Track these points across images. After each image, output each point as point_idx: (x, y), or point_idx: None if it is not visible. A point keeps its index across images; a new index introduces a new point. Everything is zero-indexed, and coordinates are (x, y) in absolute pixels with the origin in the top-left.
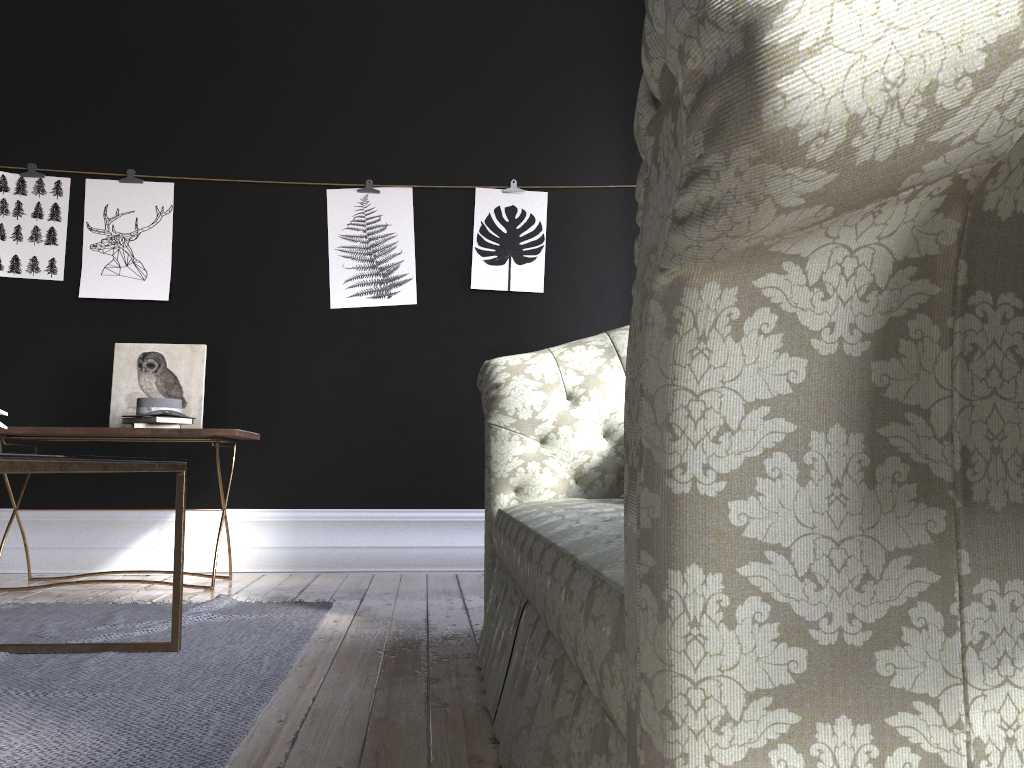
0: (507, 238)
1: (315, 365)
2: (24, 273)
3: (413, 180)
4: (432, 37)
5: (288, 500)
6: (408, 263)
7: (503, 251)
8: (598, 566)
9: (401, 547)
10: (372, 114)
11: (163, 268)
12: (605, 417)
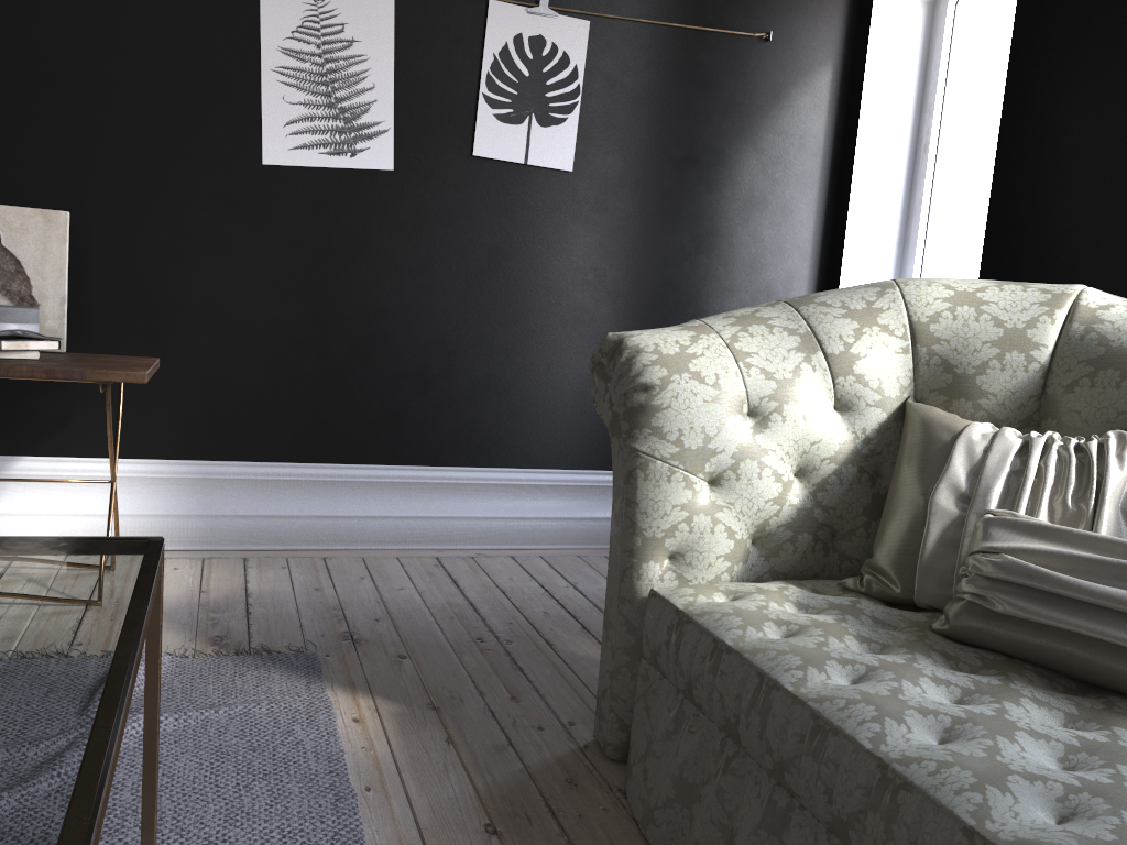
0: (529, 85)
1: (237, 250)
2: None
3: None
4: None
5: (194, 448)
6: (383, 106)
7: (522, 104)
8: None
9: (358, 517)
10: None
11: None
12: (803, 448)
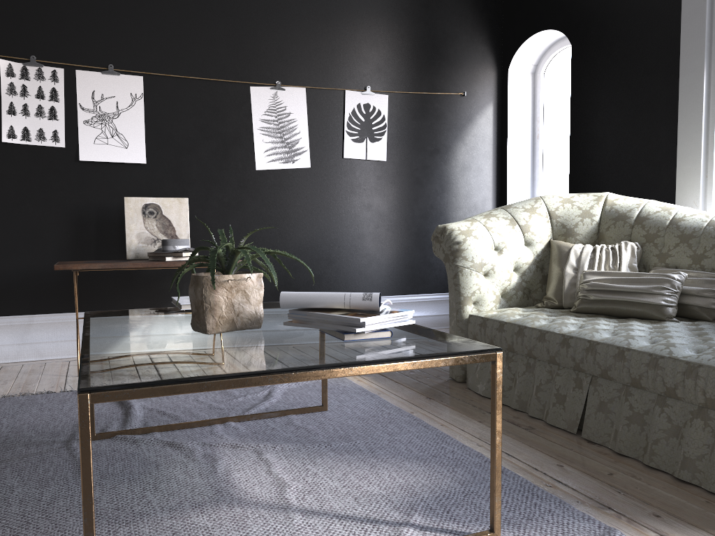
0: (365, 125)
1: (247, 208)
2: (33, 141)
3: (306, 83)
4: None
5: None
6: (304, 140)
7: (362, 133)
8: None
9: None
10: (278, 34)
11: (139, 139)
12: (515, 260)
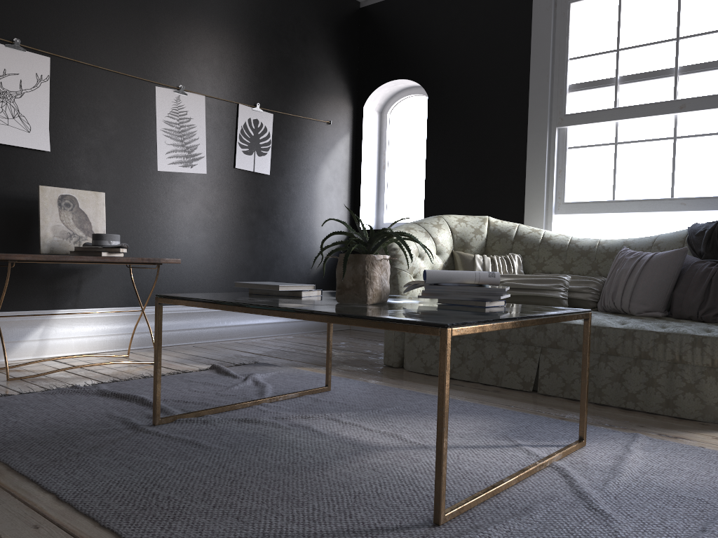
0: (254, 139)
1: (148, 209)
2: None
3: (205, 91)
4: None
5: (131, 301)
6: (202, 146)
7: (251, 146)
8: (689, 333)
9: (198, 328)
10: (183, 39)
11: (43, 125)
12: (432, 266)
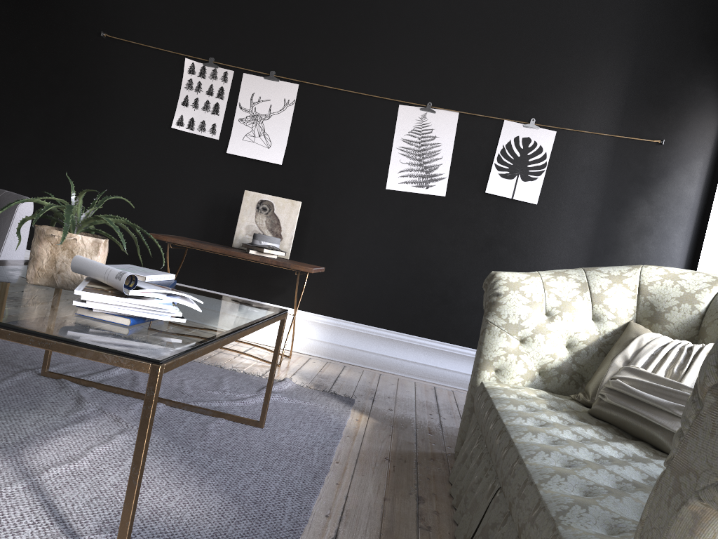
0: (519, 160)
1: (368, 226)
2: (195, 130)
3: (460, 107)
4: (496, 2)
5: (333, 312)
6: (445, 166)
7: (514, 169)
8: None
9: (401, 359)
10: (441, 55)
11: (282, 142)
12: (570, 334)
